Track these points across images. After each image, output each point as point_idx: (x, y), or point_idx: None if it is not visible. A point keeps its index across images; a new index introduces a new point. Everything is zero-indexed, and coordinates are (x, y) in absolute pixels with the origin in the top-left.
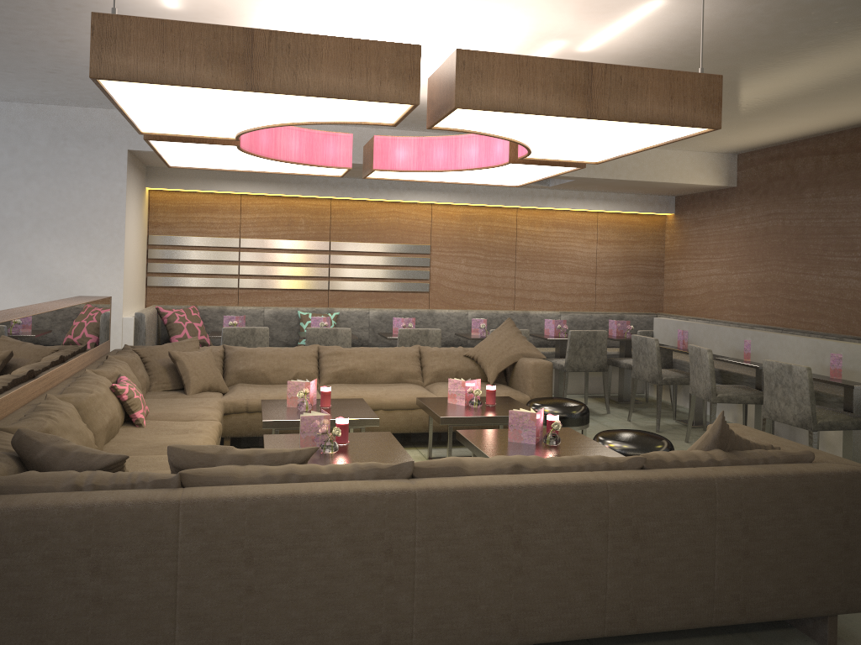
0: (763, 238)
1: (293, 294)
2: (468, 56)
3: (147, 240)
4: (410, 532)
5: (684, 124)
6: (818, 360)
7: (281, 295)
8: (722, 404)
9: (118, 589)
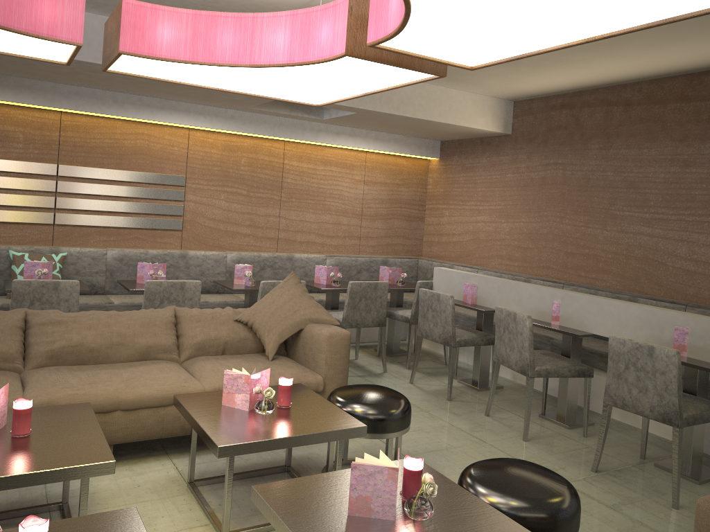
0: (540, 188)
1: (4, 228)
2: None
3: None
4: None
5: None
6: (654, 332)
7: None
8: None
9: None
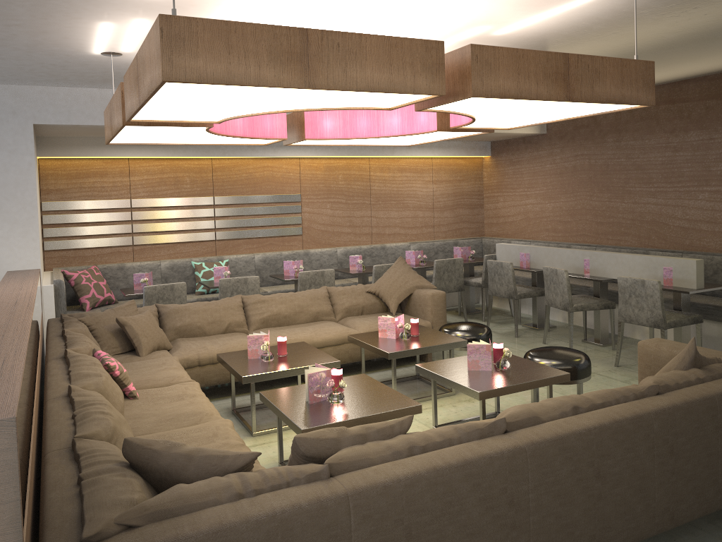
0: (572, 174)
1: (183, 246)
2: (480, 50)
3: (40, 207)
4: (525, 482)
5: (631, 103)
6: (651, 272)
7: (173, 248)
8: (552, 308)
9: None
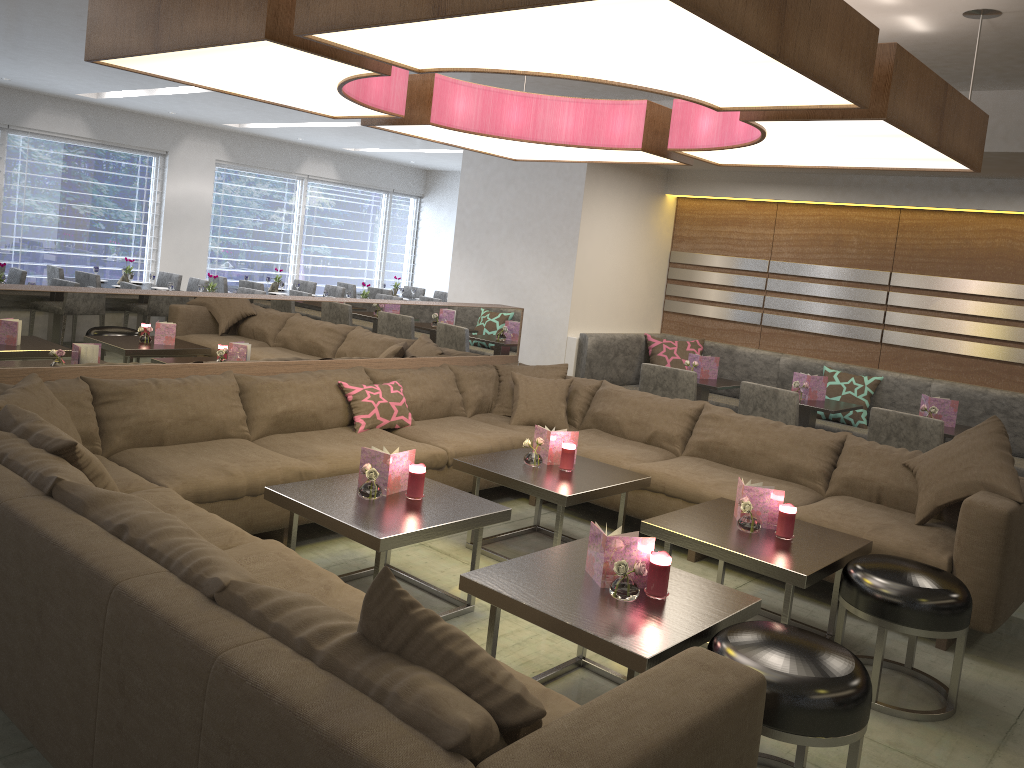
0: None
1: (829, 342)
2: None
3: (669, 257)
4: None
5: None
6: None
7: (813, 341)
8: None
9: None
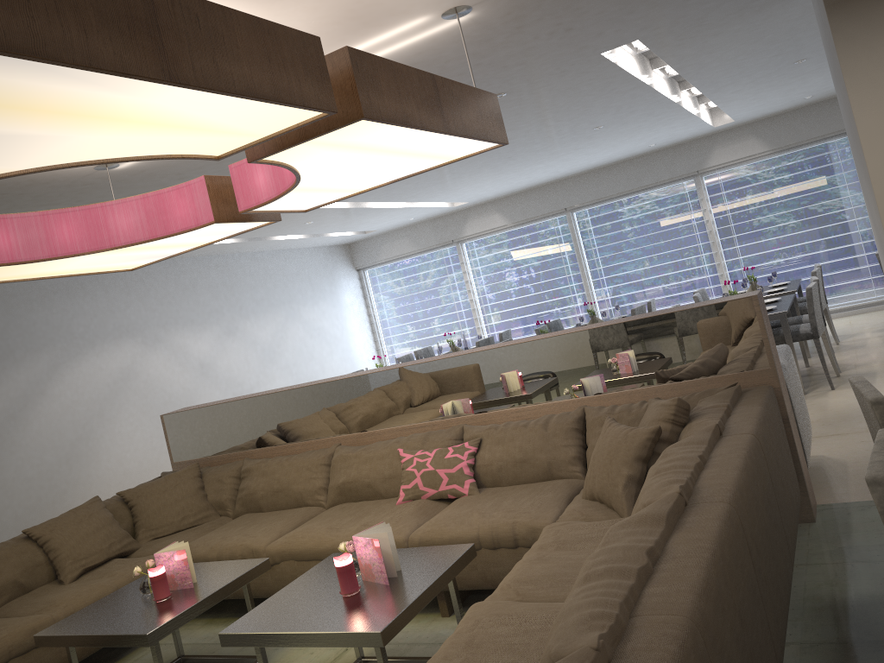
0: None
1: None
2: None
3: None
4: None
5: None
6: None
7: None
8: None
9: None
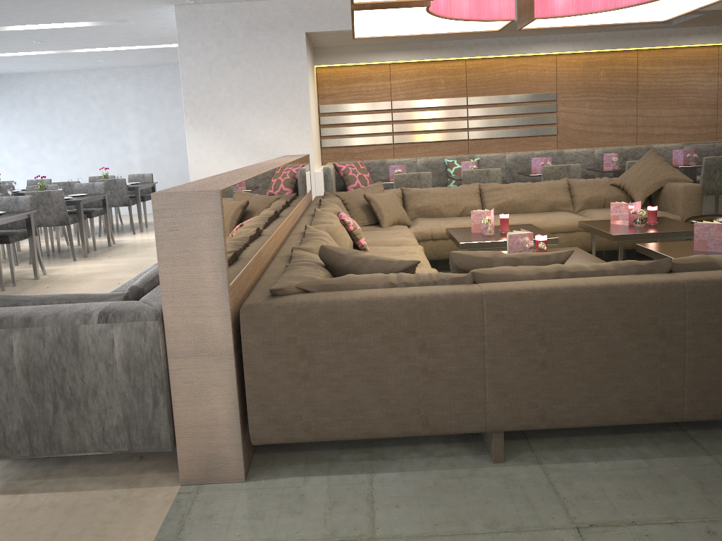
0: None
1: (438, 145)
2: None
3: (318, 110)
4: (681, 318)
5: None
6: None
7: (428, 147)
8: None
9: (440, 363)
